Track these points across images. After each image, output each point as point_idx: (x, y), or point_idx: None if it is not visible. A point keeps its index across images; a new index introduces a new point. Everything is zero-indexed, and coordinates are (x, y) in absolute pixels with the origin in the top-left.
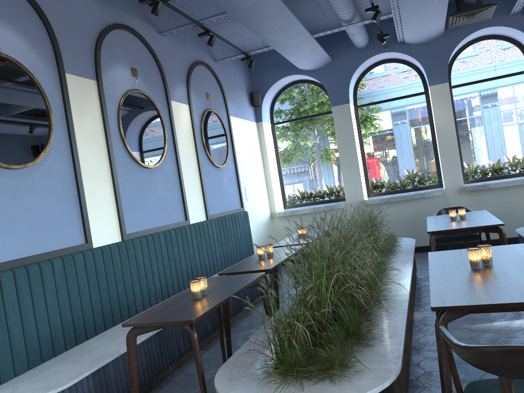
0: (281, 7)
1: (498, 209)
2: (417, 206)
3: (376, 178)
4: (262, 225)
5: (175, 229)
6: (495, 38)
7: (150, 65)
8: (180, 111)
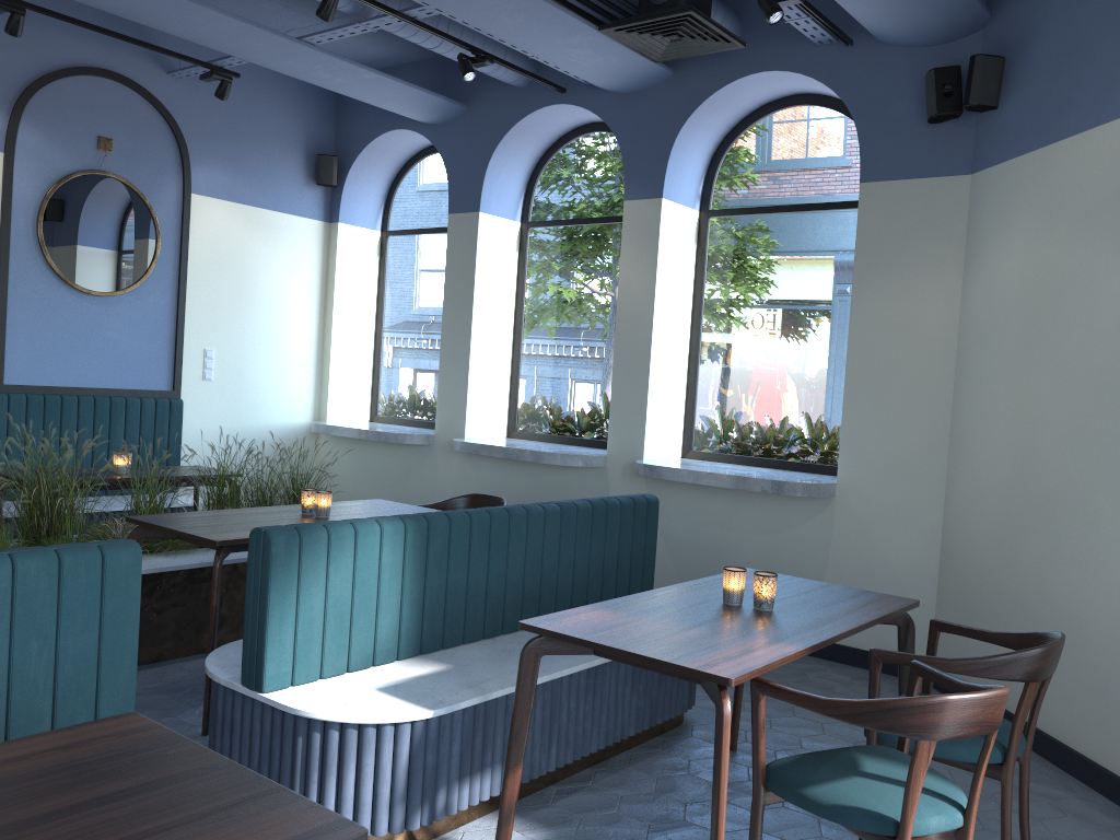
0: None
1: (698, 537)
2: (551, 482)
3: (531, 398)
4: (260, 441)
5: None
6: (822, 103)
7: None
8: None
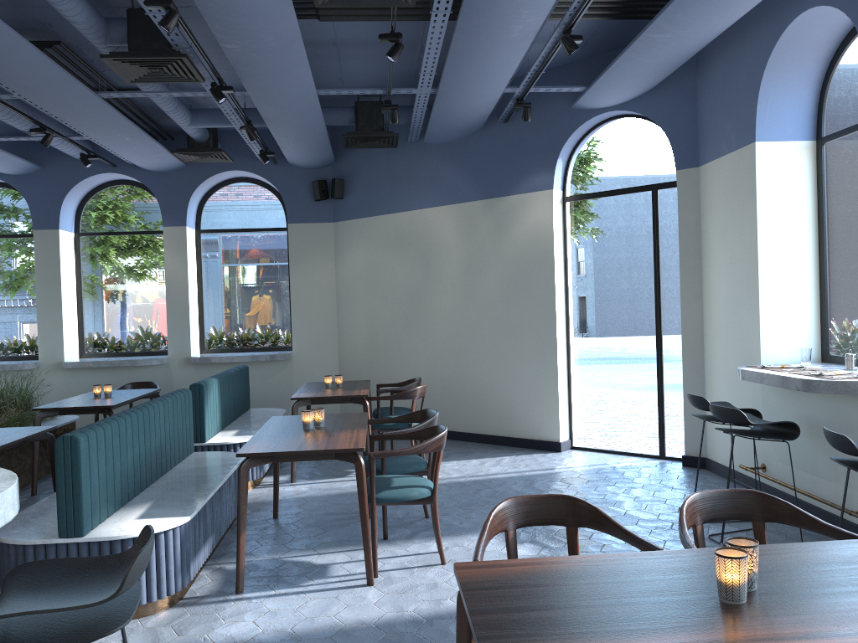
0: None
1: None
2: (133, 376)
3: (94, 334)
4: None
5: None
6: (255, 182)
7: None
8: None
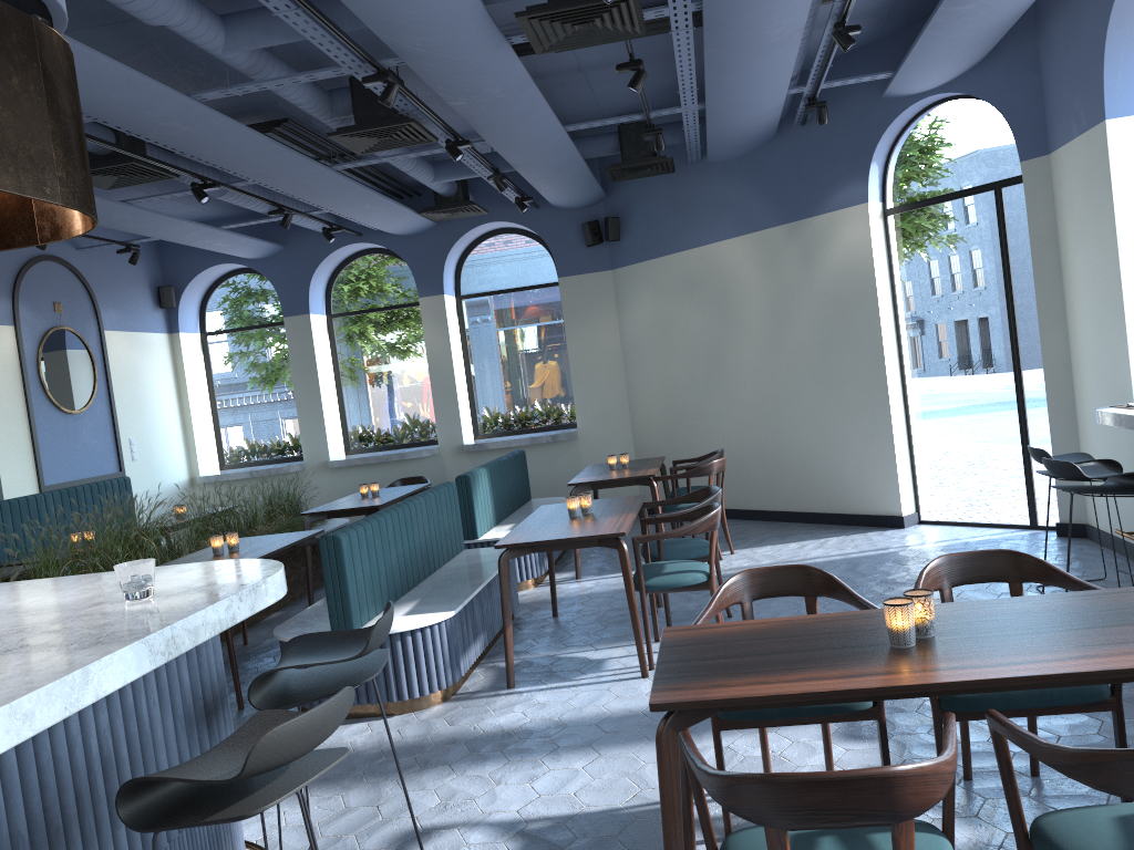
0: (134, 211)
1: None
2: (403, 471)
3: (358, 427)
4: (167, 498)
5: None
6: (517, 232)
7: None
8: None
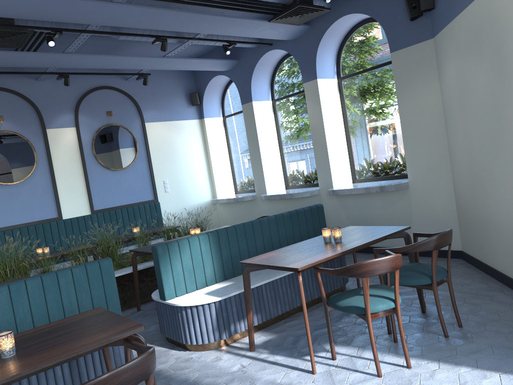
0: (76, 57)
1: (360, 215)
2: (301, 204)
3: (291, 171)
4: (193, 211)
5: (36, 225)
6: (375, 20)
7: (22, 108)
8: (61, 135)
